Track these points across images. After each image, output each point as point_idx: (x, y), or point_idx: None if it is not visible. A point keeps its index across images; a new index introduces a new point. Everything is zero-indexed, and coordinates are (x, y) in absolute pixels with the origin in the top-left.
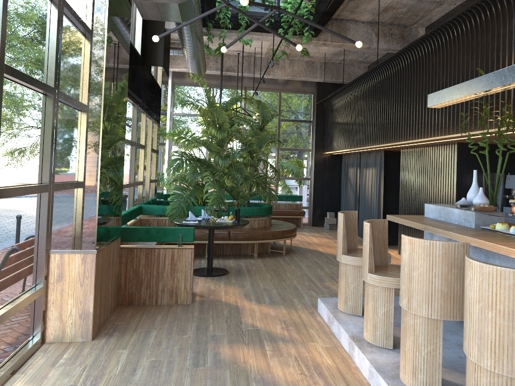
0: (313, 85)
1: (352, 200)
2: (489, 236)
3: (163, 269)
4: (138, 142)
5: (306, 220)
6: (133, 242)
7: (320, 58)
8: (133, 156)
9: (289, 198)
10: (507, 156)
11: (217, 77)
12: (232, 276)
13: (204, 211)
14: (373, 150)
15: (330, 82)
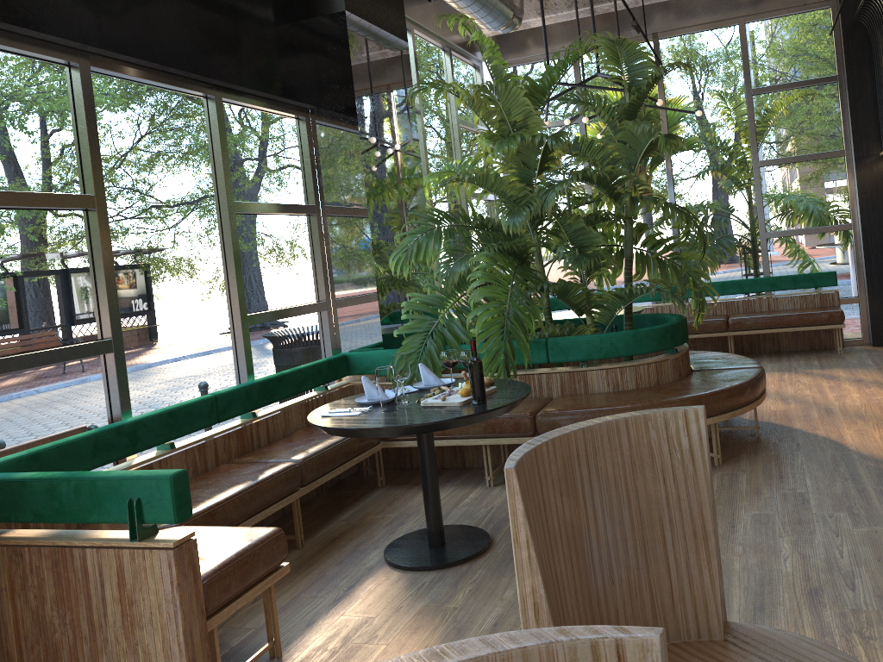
0: None
1: None
2: None
3: (104, 614)
4: (324, 205)
5: (857, 331)
6: (26, 523)
7: None
8: (315, 238)
9: (801, 281)
10: None
11: (586, 27)
12: (480, 569)
13: (425, 369)
14: None
15: None
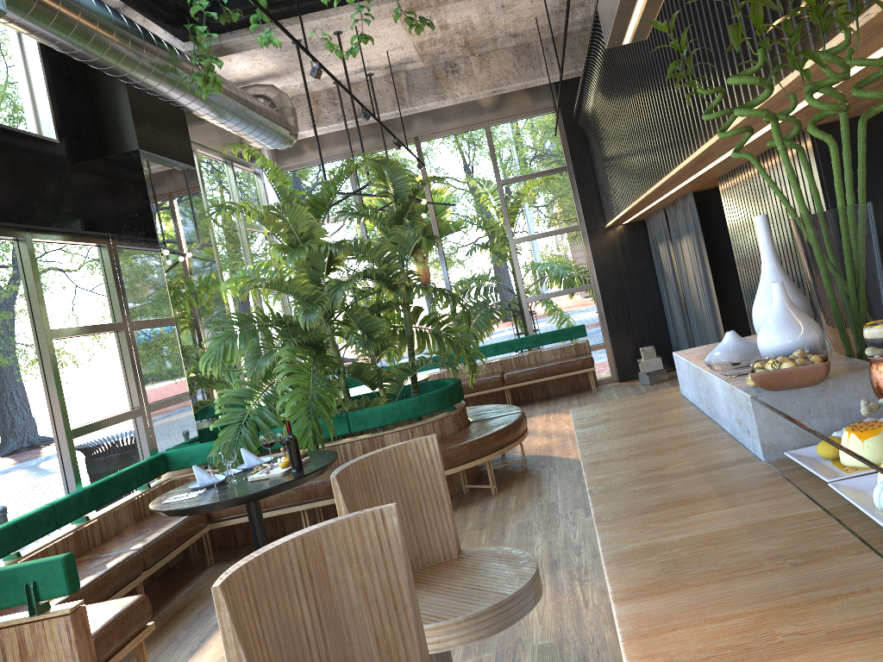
0: (550, 93)
1: (678, 313)
2: (733, 575)
3: None
4: (131, 320)
5: (607, 371)
6: None
7: (534, 31)
8: (125, 352)
9: (559, 335)
10: (861, 132)
11: (356, 134)
12: None
13: (246, 452)
14: (671, 197)
15: (579, 76)
